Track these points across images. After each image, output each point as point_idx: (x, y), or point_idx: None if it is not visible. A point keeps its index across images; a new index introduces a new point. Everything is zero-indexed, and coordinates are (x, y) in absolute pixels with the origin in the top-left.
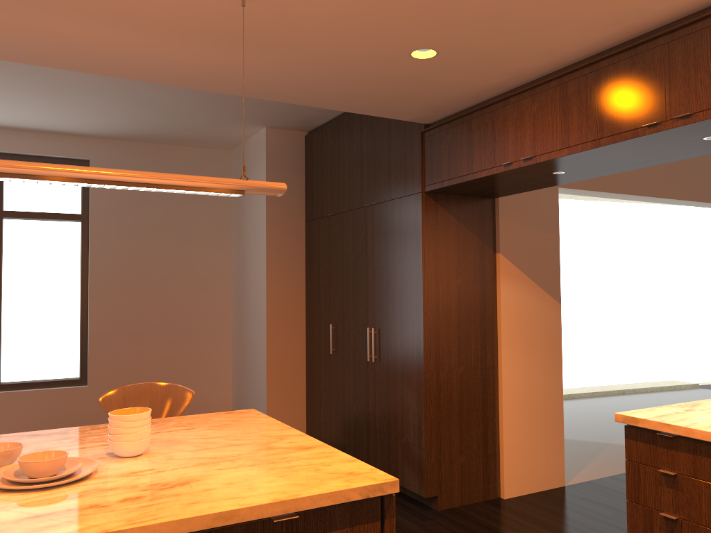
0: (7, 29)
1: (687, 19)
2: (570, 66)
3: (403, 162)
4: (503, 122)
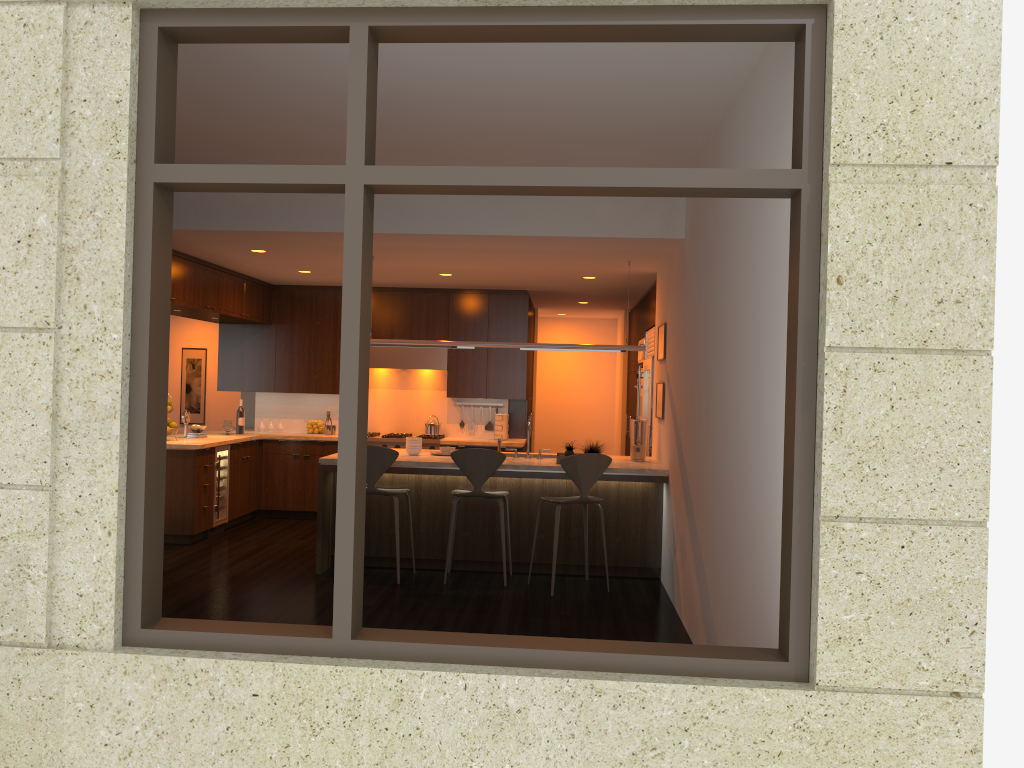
0: (455, 243)
1: (212, 265)
2: (184, 254)
3: None
4: None
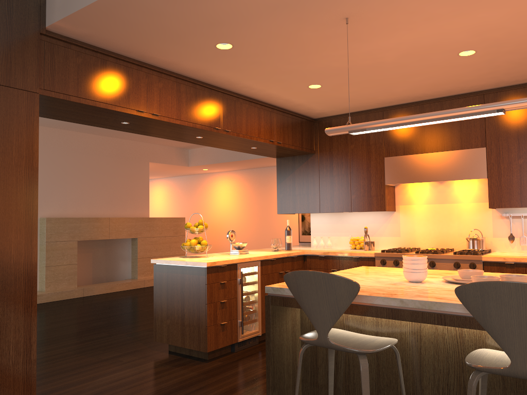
0: None
1: (225, 91)
2: (179, 75)
3: (4, 46)
4: (136, 80)
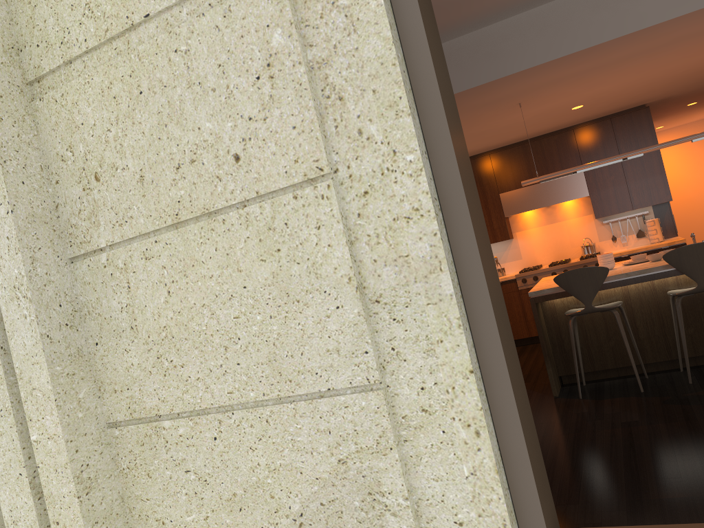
0: (610, 53)
1: None
2: None
3: None
4: None
